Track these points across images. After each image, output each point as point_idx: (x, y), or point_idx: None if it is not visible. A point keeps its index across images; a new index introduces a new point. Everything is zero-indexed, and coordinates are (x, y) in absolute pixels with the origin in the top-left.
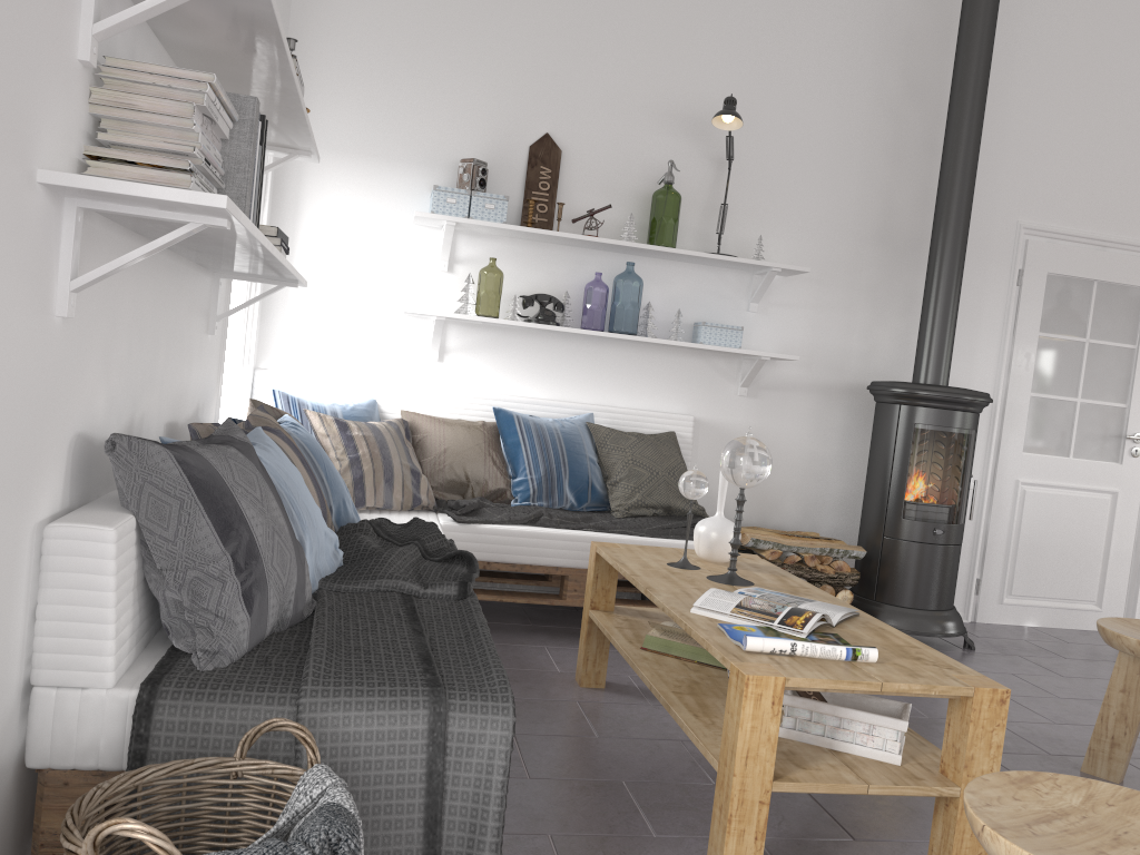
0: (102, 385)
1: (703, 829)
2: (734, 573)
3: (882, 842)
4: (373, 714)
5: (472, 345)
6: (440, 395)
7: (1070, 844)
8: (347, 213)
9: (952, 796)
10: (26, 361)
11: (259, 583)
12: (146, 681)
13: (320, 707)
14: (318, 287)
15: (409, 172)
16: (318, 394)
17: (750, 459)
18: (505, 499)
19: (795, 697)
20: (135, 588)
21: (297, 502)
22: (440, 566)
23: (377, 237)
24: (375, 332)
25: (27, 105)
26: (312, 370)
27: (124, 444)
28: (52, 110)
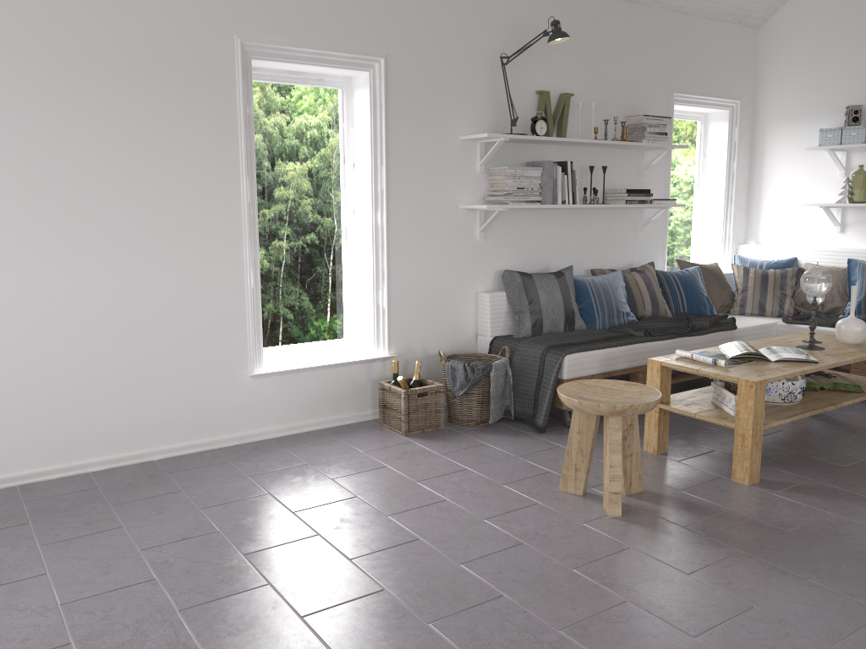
0: (516, 256)
1: (699, 442)
2: (809, 344)
3: (772, 468)
4: (530, 350)
5: (862, 220)
6: (833, 253)
7: (592, 390)
8: (788, 152)
9: (730, 427)
10: (462, 251)
11: (538, 316)
12: (496, 336)
13: (520, 346)
14: (774, 197)
15: (821, 121)
16: (767, 256)
17: (805, 279)
18: (840, 313)
19: (714, 383)
20: (507, 313)
21: (601, 297)
22: (680, 330)
23: (804, 163)
24: (804, 218)
25: (451, 192)
26: (771, 242)
27: (506, 272)
28: (465, 189)
